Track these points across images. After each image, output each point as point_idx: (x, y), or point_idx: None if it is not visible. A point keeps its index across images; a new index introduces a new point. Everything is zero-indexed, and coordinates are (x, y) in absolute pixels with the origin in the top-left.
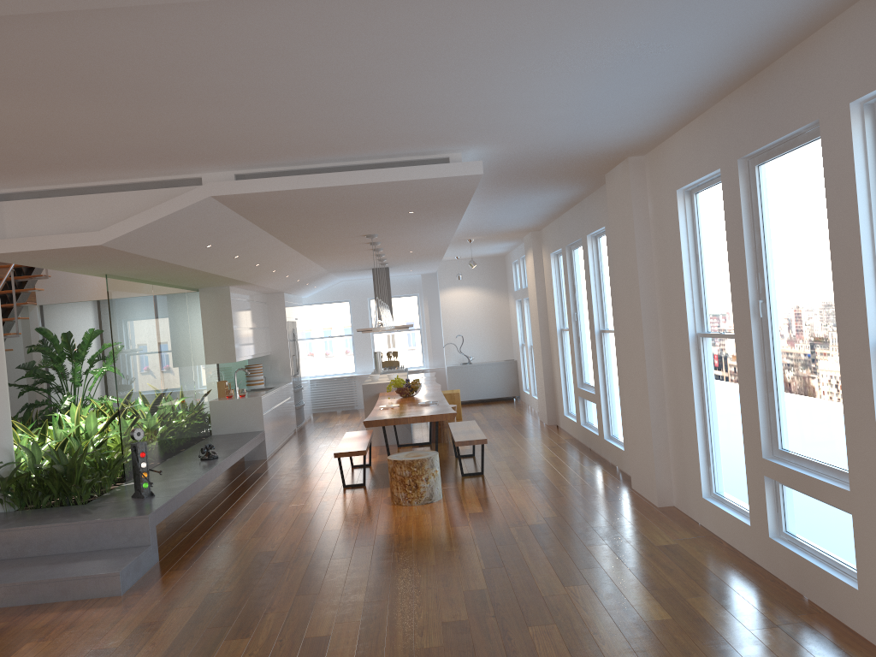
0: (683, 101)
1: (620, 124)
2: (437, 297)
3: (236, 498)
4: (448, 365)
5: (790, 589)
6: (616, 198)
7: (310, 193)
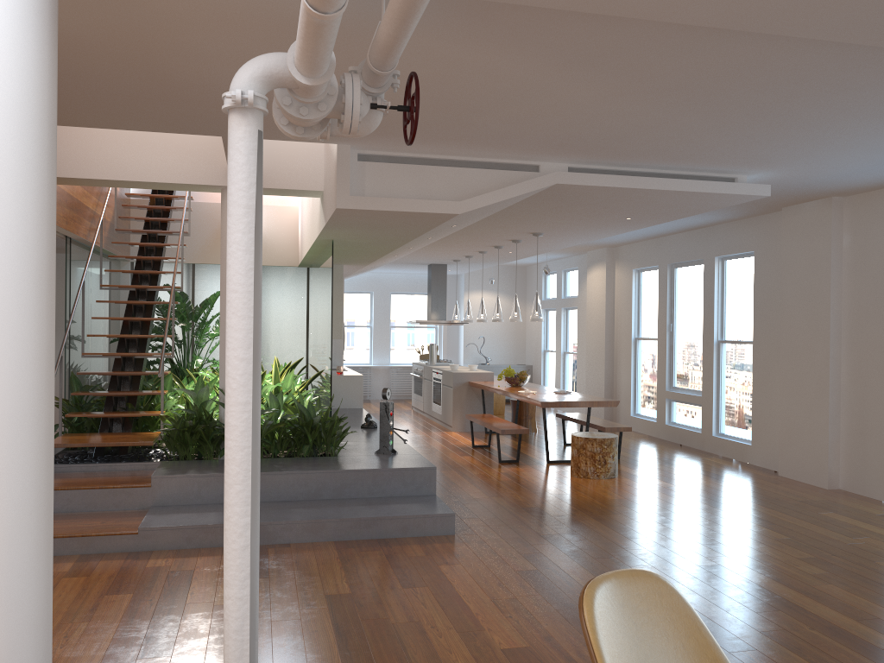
0: None
1: None
2: (456, 298)
3: None
4: (467, 364)
5: None
6: (800, 228)
7: (622, 192)
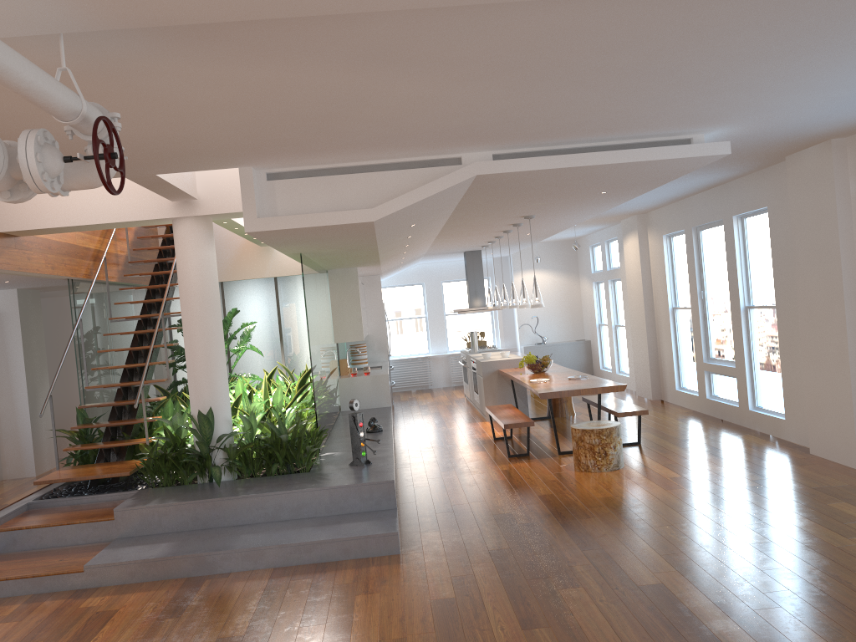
0: None
1: None
2: (508, 280)
3: (407, 468)
4: (523, 345)
5: None
6: (804, 178)
7: (560, 172)
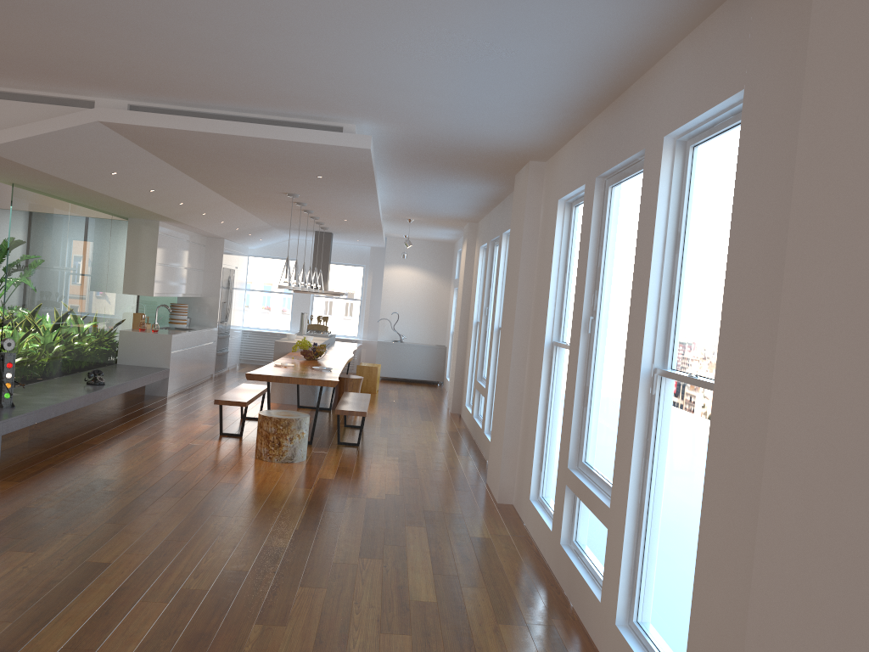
0: (558, 112)
1: (505, 124)
2: (382, 272)
3: (112, 426)
4: (380, 340)
5: (562, 595)
6: (518, 199)
7: (202, 137)
